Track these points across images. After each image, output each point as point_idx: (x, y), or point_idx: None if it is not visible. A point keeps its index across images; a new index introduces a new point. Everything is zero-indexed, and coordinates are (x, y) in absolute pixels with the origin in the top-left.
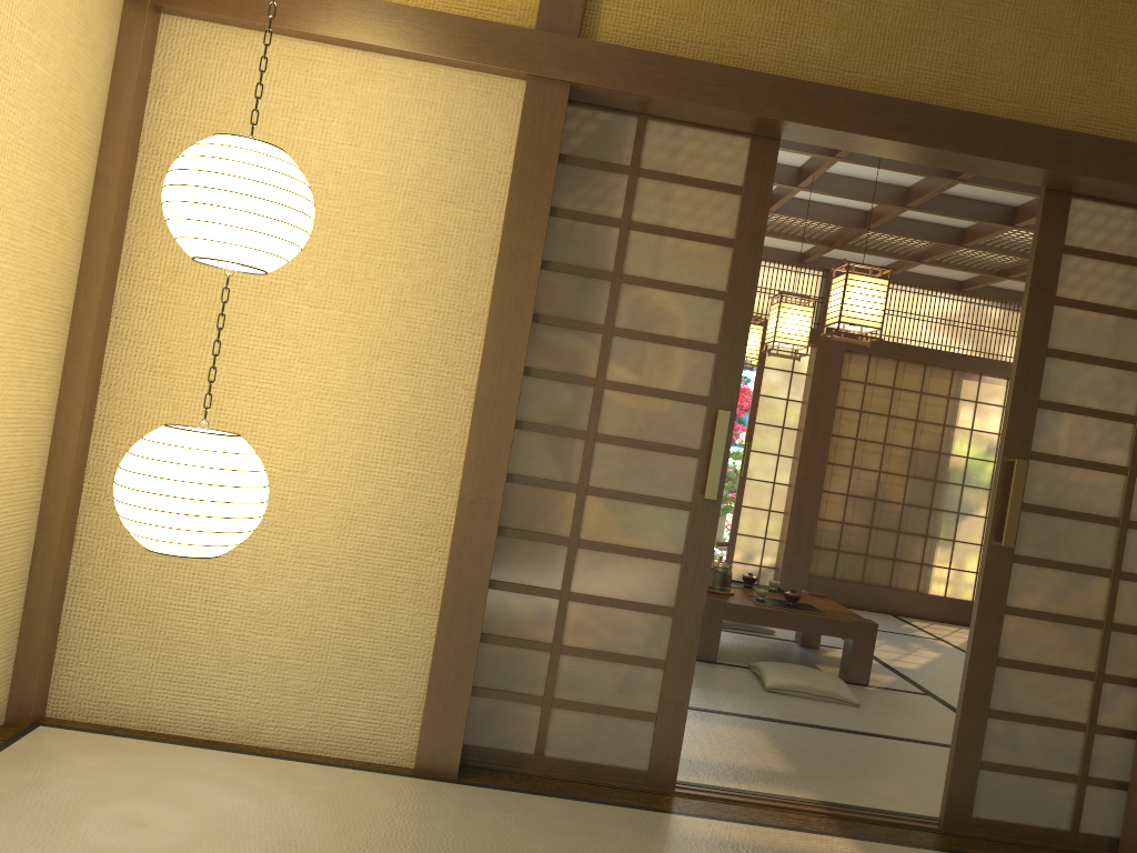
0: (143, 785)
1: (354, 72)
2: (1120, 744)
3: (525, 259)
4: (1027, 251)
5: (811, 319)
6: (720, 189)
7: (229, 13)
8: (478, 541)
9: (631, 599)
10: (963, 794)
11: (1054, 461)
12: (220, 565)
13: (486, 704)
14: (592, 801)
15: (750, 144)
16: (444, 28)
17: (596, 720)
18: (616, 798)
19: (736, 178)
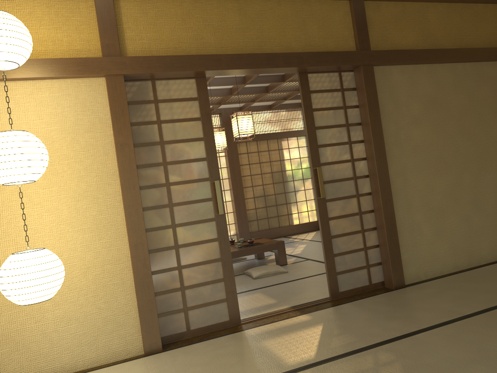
0: None
1: (31, 89)
2: (375, 250)
3: (127, 146)
4: (291, 89)
5: (225, 135)
6: (189, 100)
7: None
8: (142, 258)
9: (204, 260)
10: (334, 285)
11: (328, 164)
12: (37, 305)
13: (163, 319)
14: (215, 337)
15: (195, 81)
16: (66, 64)
17: (205, 309)
18: (223, 333)
19: (194, 94)
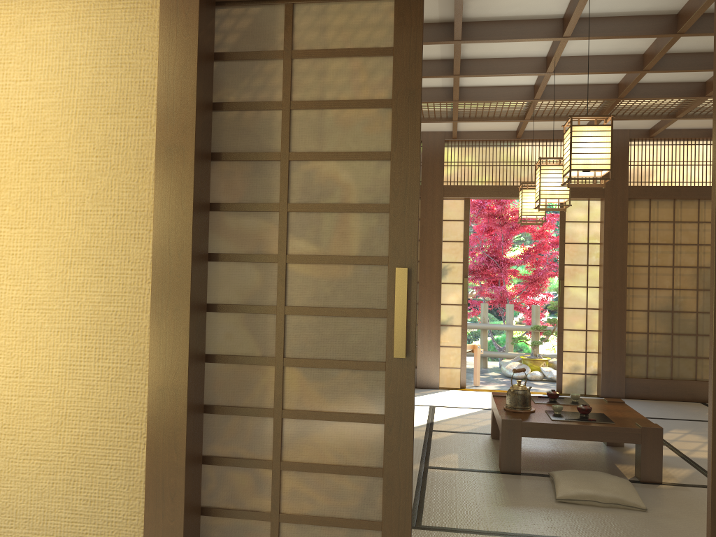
0: None
1: (22, 16)
2: None
3: (180, 152)
4: None
5: None
6: (371, 54)
7: None
8: (170, 426)
9: (340, 463)
10: None
11: None
12: None
13: None
14: None
15: (394, 5)
16: None
17: None
18: None
19: (386, 40)
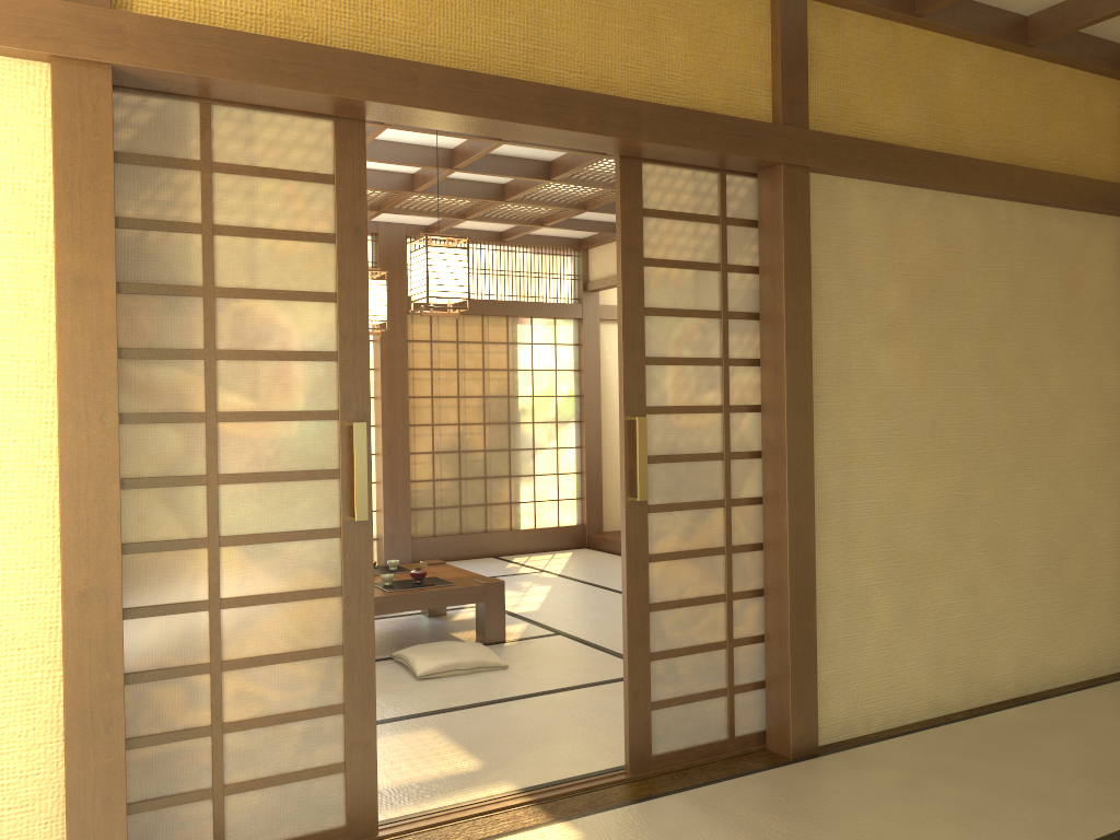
0: None
1: None
2: (753, 650)
3: (94, 286)
4: (561, 201)
5: (386, 292)
6: (310, 179)
7: None
8: (99, 638)
9: (294, 649)
10: (642, 738)
11: (666, 412)
12: None
13: (144, 820)
14: None
15: (334, 128)
16: None
17: (280, 792)
18: None
19: (326, 166)
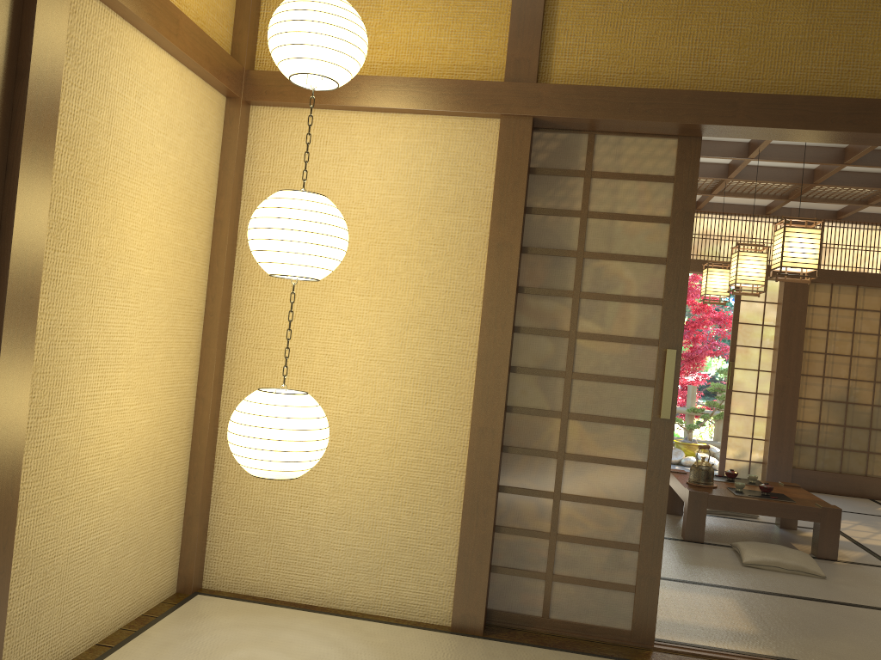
0: (261, 637)
1: (379, 128)
2: None
3: (508, 248)
4: None
5: (765, 263)
6: (656, 180)
7: (293, 100)
8: (486, 458)
9: (608, 497)
10: None
11: None
12: (309, 481)
13: (503, 579)
14: (585, 653)
15: (677, 143)
16: (438, 89)
17: (588, 591)
18: (605, 651)
19: (668, 170)
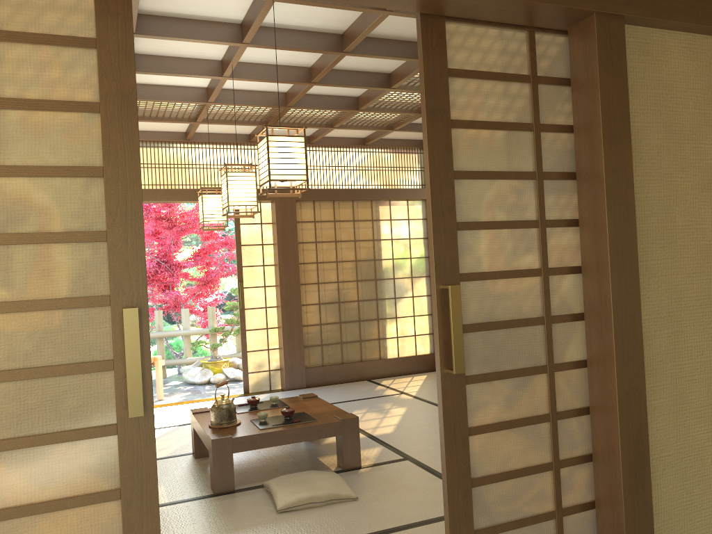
0: None
1: None
2: (583, 517)
3: None
4: (403, 108)
5: (255, 182)
6: (66, 44)
7: None
8: None
9: None
10: None
11: (481, 278)
12: None
13: None
14: None
15: None
16: None
17: None
18: None
19: (86, 28)
